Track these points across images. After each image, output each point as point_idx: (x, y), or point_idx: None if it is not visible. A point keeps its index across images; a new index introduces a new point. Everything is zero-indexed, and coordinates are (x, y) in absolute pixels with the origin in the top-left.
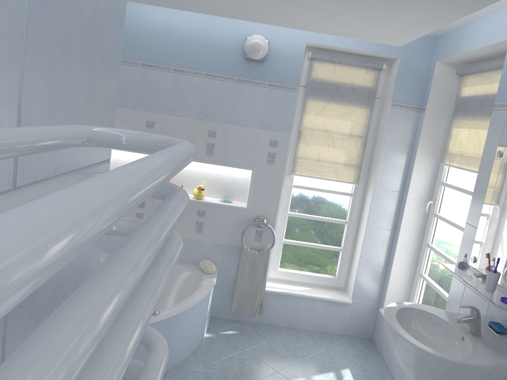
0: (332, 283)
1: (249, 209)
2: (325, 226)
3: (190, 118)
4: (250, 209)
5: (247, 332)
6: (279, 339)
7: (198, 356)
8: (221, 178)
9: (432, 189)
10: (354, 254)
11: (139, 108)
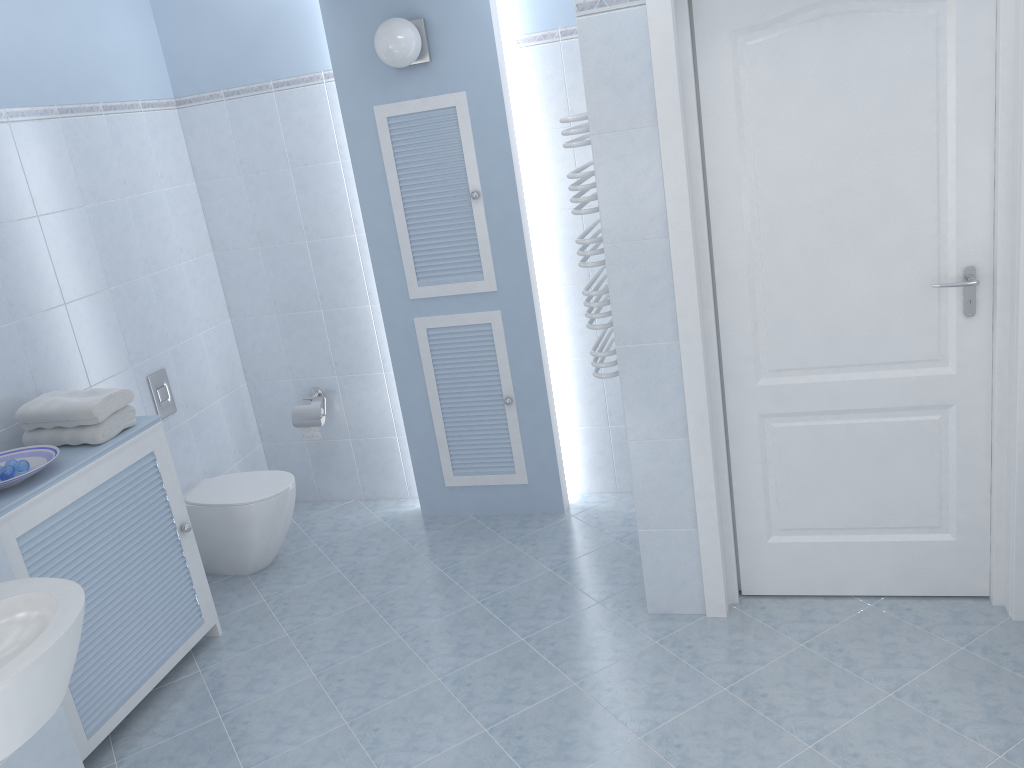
0: None
1: None
2: None
3: None
4: None
5: None
6: None
7: None
8: None
9: None
10: None
11: None
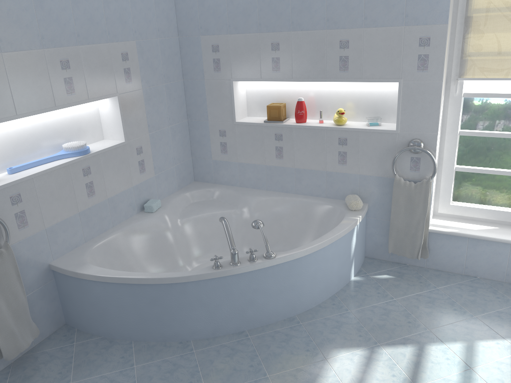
0: None
1: (399, 131)
2: None
3: (317, 30)
4: (400, 132)
5: (405, 278)
6: (447, 289)
7: (337, 302)
8: (367, 97)
9: None
10: None
11: (262, 29)
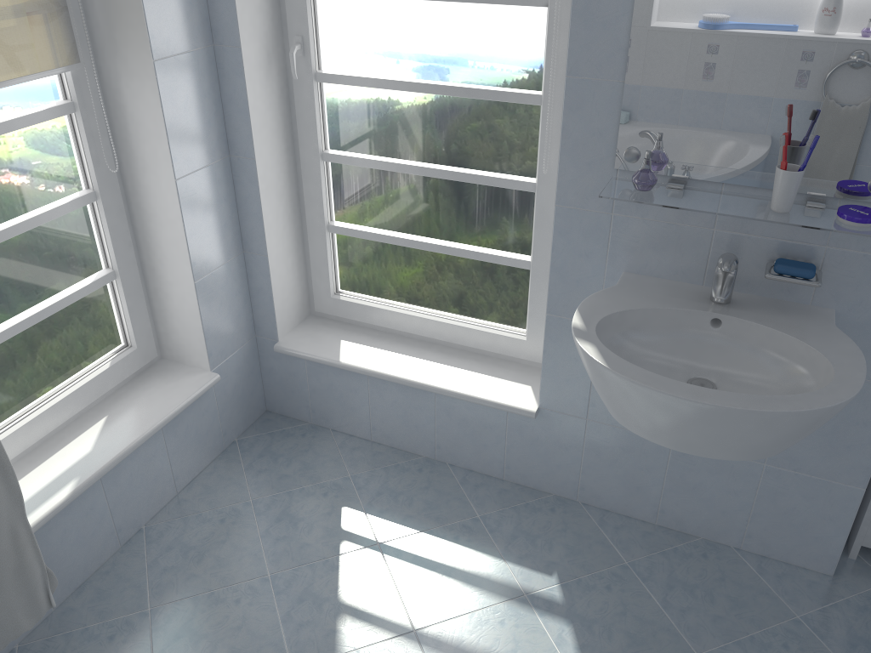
0: (134, 365)
1: None
2: (49, 239)
3: None
4: None
5: None
6: (160, 592)
7: None
8: None
9: (277, 11)
10: (153, 265)
11: None
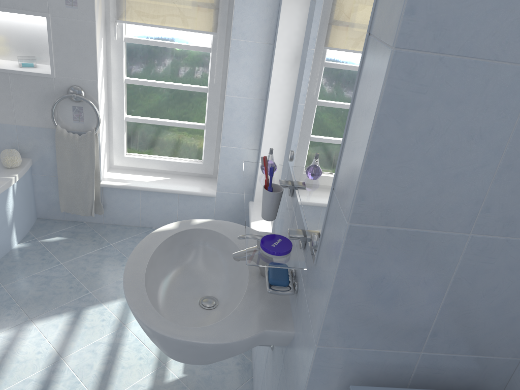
0: (198, 170)
1: (56, 76)
2: (179, 97)
3: None
4: (57, 76)
5: (79, 238)
6: (120, 244)
7: None
8: (17, 31)
9: None
10: (221, 133)
11: None
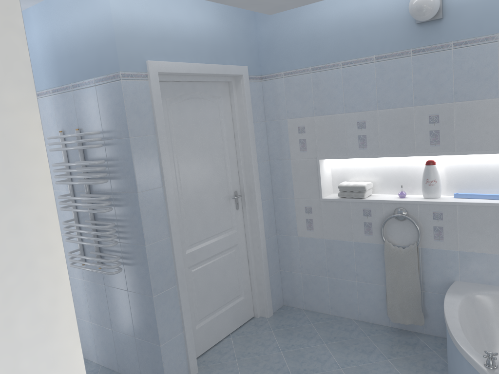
0: None
1: None
2: None
3: None
4: None
5: None
6: None
7: None
8: None
9: None
10: None
11: None
